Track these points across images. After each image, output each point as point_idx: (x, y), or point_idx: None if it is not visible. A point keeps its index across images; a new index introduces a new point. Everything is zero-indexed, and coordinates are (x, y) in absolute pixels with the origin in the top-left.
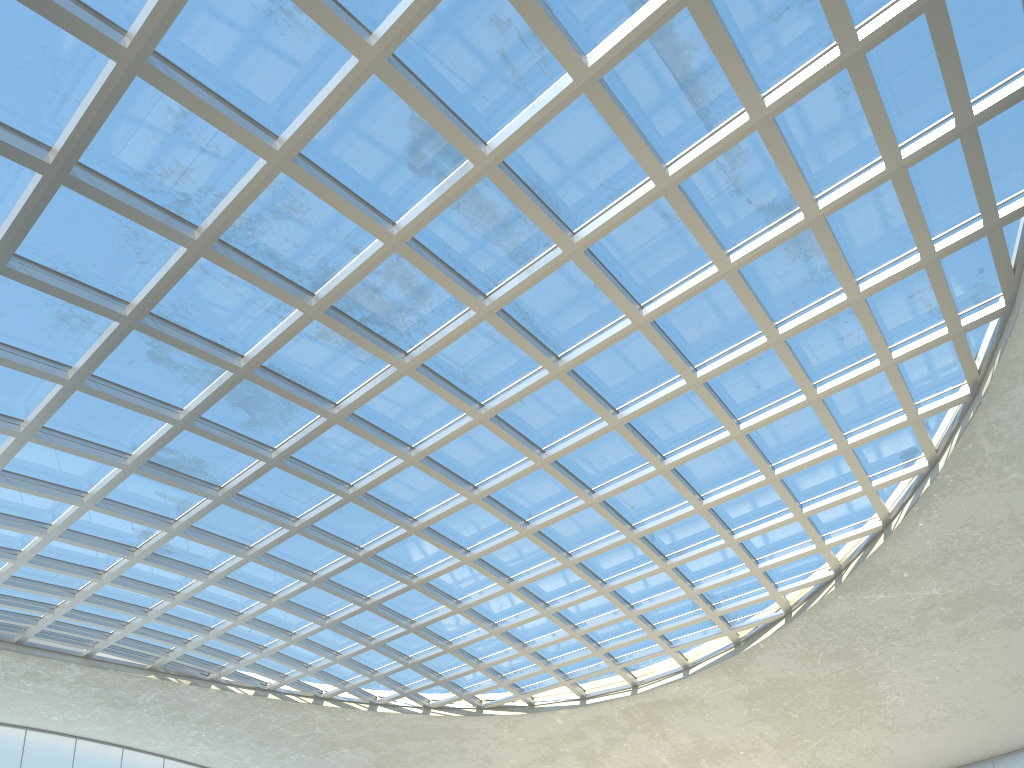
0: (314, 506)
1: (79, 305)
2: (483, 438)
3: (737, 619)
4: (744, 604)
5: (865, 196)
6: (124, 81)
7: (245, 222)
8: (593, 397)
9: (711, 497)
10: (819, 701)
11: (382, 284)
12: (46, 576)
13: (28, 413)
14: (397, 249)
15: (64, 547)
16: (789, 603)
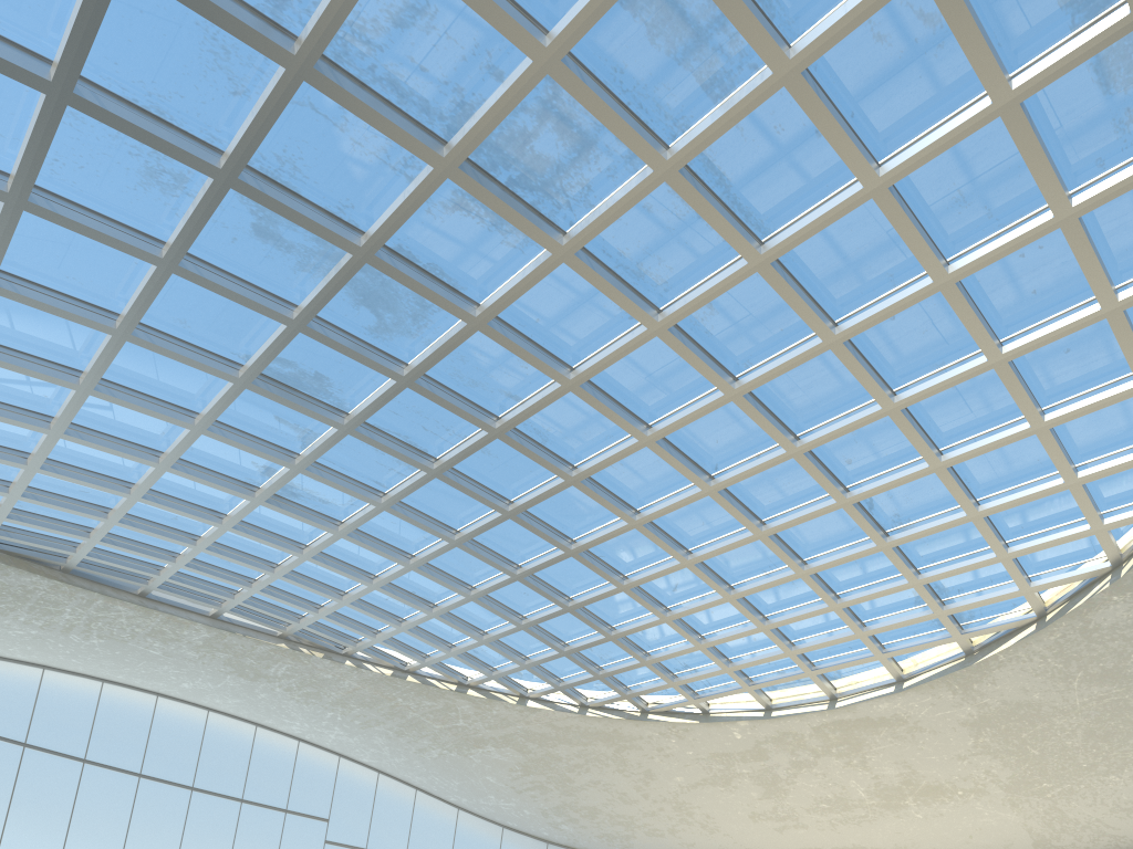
0: (456, 444)
1: (164, 152)
2: (661, 359)
3: (972, 621)
4: (983, 601)
5: None
6: None
7: (358, 32)
8: (804, 301)
9: (953, 451)
10: (1069, 735)
11: (534, 129)
12: (165, 517)
13: (125, 306)
14: (550, 70)
15: (181, 482)
16: (1044, 604)
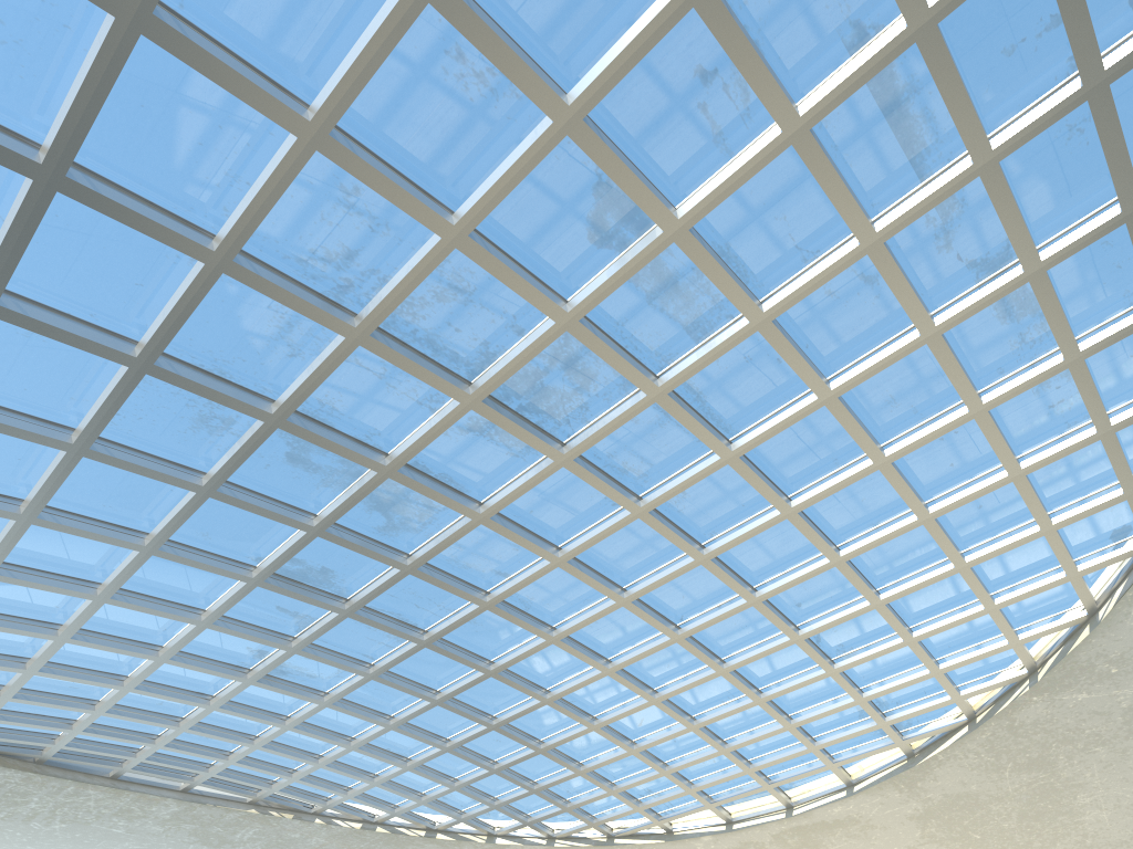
0: (445, 617)
1: (224, 404)
2: (637, 534)
3: (910, 728)
4: (921, 710)
5: (1091, 245)
6: (302, 157)
7: (407, 306)
8: (766, 483)
9: (890, 590)
10: (1006, 818)
11: (545, 368)
12: (150, 703)
13: (153, 525)
14: (569, 328)
15: (173, 671)
16: (972, 708)
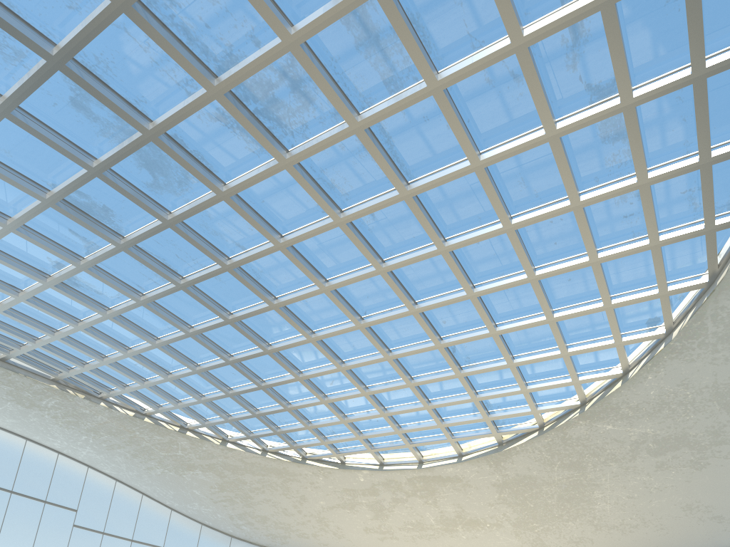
0: (198, 270)
1: (10, 34)
2: (339, 240)
3: (504, 425)
4: (511, 415)
5: (669, 96)
6: None
7: None
8: (429, 223)
9: (503, 326)
10: (550, 497)
11: (276, 82)
12: None
13: None
14: (292, 49)
15: None
16: (543, 420)
